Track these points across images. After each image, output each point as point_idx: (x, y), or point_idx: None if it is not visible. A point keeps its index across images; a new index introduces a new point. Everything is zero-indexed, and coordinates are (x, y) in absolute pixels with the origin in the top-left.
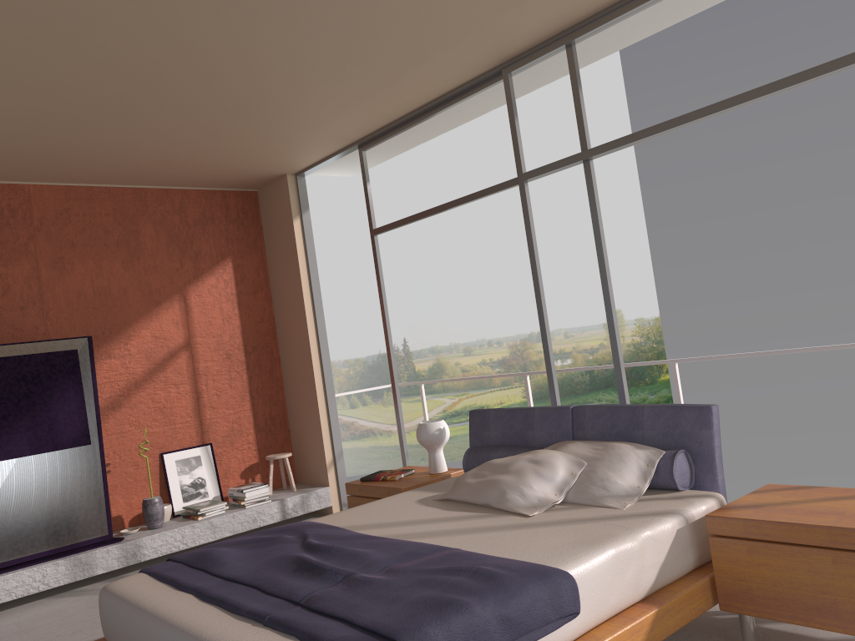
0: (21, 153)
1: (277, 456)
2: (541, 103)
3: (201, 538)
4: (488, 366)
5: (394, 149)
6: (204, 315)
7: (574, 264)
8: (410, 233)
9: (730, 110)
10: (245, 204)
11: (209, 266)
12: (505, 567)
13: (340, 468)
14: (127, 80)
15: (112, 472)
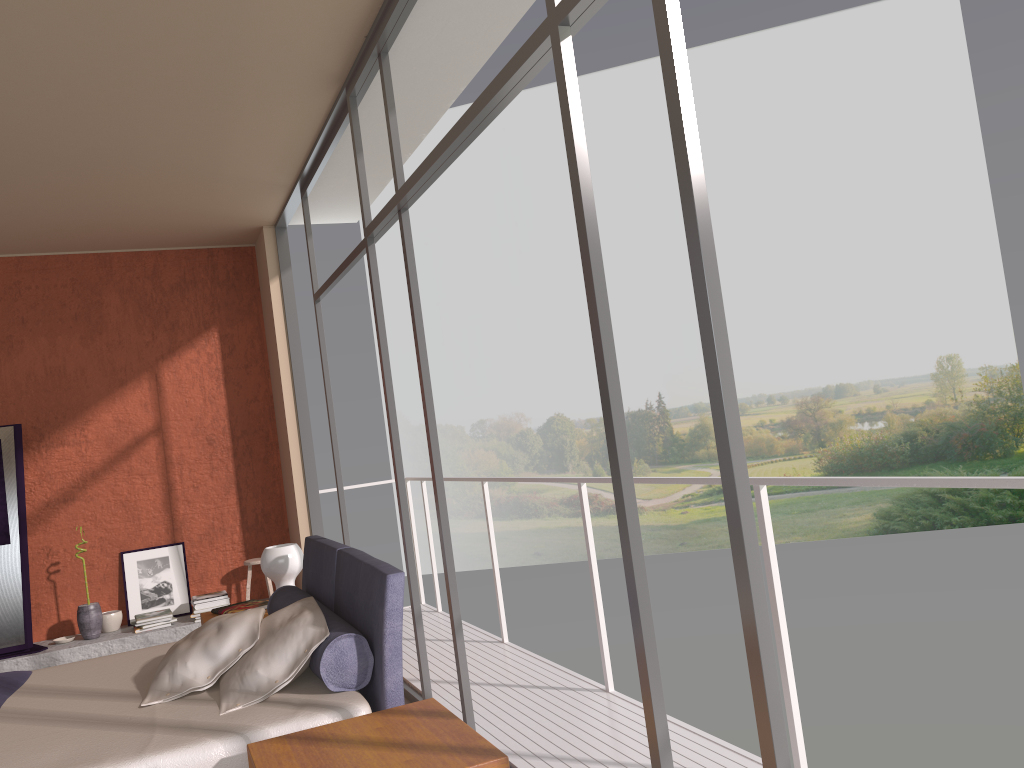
0: None
1: (252, 562)
2: (842, 80)
3: None
4: (767, 430)
5: None
6: (180, 394)
7: (889, 294)
8: (666, 261)
9: (470, 138)
10: (237, 262)
11: (188, 338)
12: None
13: None
14: None
15: (62, 572)
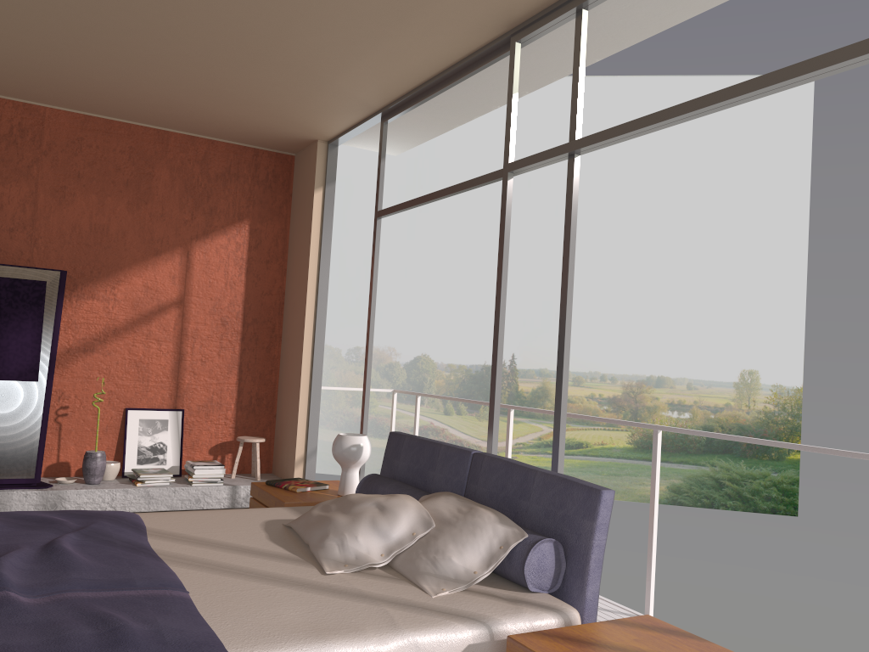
0: (17, 68)
1: (246, 439)
2: (711, 131)
3: (133, 506)
4: (595, 402)
5: (429, 129)
6: (205, 274)
7: (714, 312)
8: (541, 246)
9: (731, 105)
10: (277, 166)
11: (222, 225)
12: (164, 634)
13: (309, 467)
14: None
15: (69, 416)
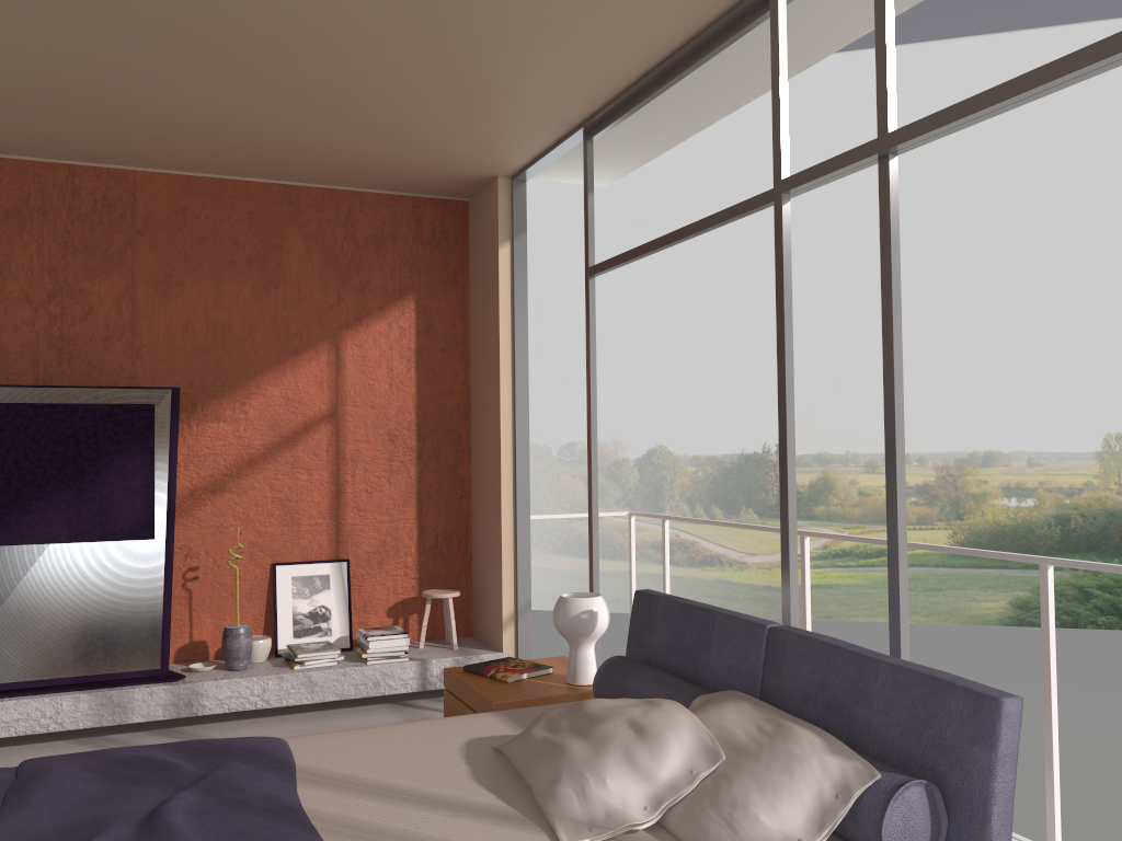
0: (90, 122)
1: (435, 595)
2: (1036, 106)
3: (291, 697)
4: None
5: (652, 143)
6: (362, 374)
7: (1059, 357)
8: (807, 288)
9: None
10: (446, 218)
11: (379, 305)
12: None
13: (523, 628)
14: (143, 1)
15: (200, 580)
